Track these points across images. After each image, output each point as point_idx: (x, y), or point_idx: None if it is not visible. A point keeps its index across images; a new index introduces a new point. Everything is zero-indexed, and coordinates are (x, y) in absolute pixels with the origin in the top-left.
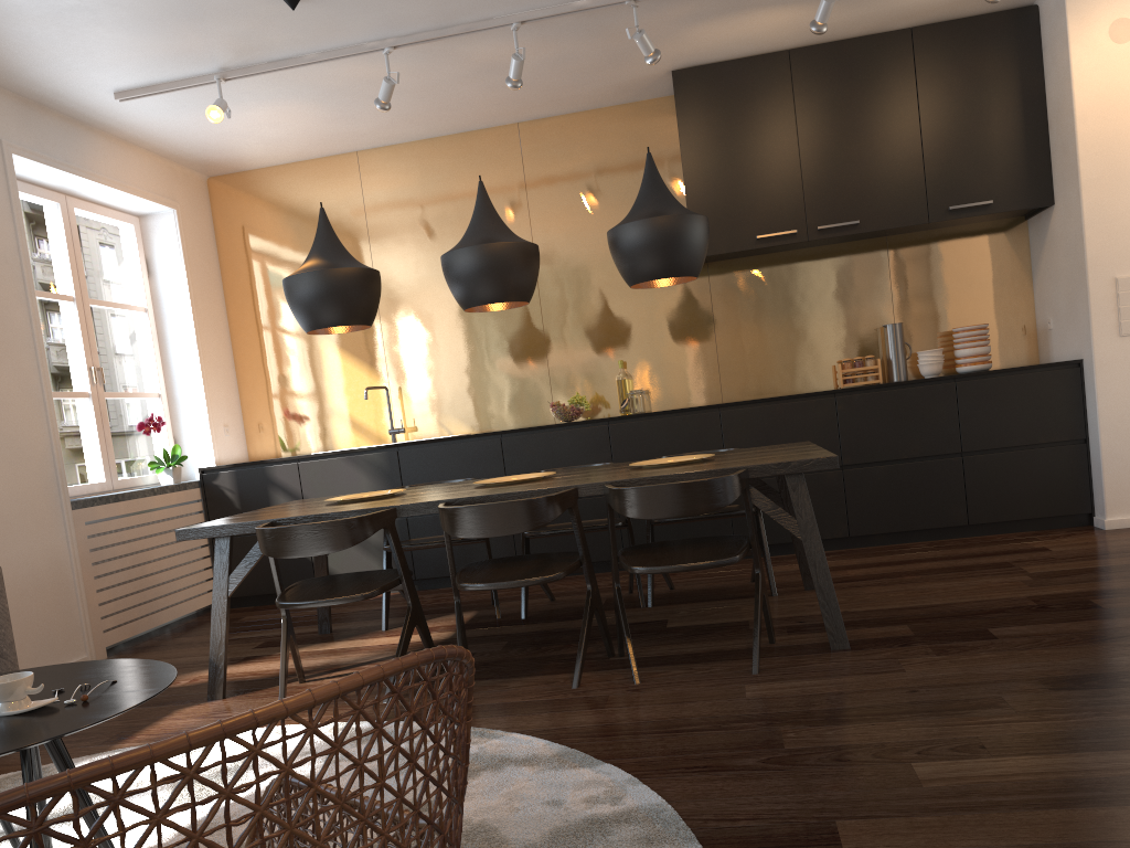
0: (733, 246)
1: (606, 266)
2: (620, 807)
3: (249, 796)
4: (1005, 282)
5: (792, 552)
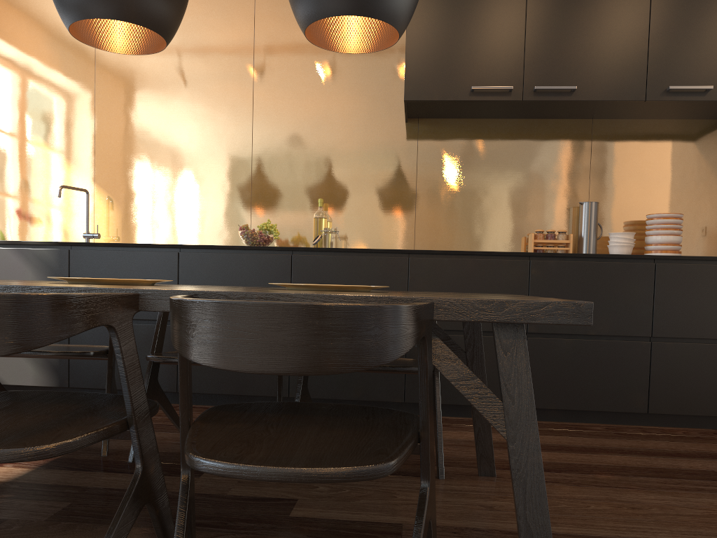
0: (446, 94)
1: (321, 107)
2: None
3: None
4: (699, 180)
5: (463, 415)
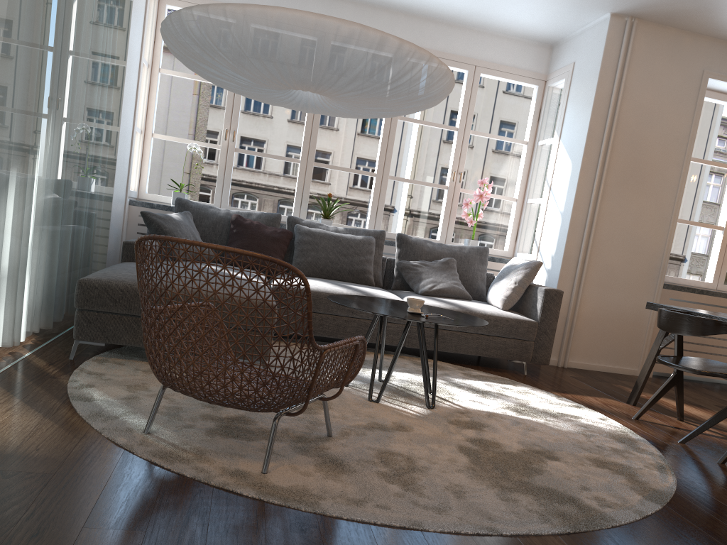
0: None
1: None
2: (596, 507)
3: (525, 419)
4: None
5: None
